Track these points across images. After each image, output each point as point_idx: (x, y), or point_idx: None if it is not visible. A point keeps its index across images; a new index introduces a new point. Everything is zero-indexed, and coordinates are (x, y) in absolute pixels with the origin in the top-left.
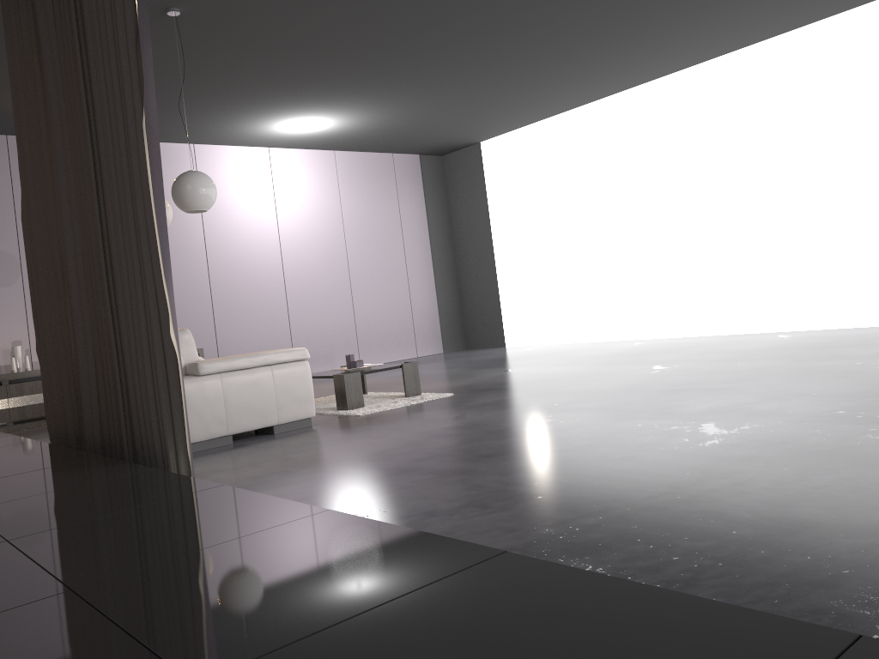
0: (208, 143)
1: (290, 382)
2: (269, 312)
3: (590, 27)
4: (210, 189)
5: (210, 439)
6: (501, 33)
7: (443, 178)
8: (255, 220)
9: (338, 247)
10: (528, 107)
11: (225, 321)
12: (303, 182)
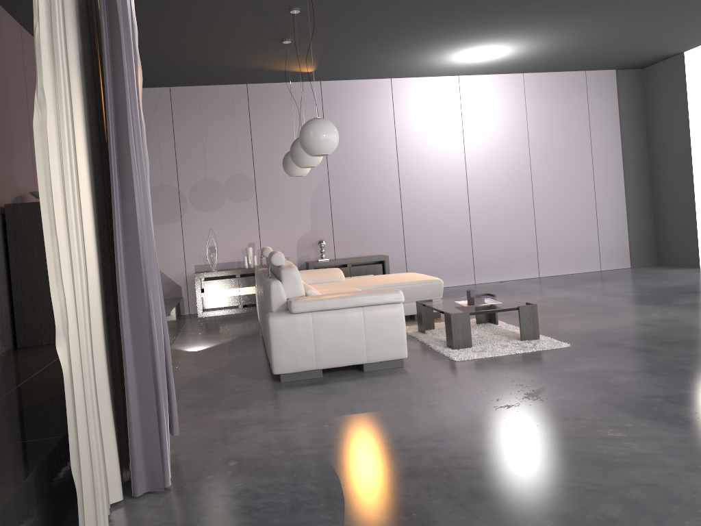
0: (402, 77)
1: (381, 324)
2: (452, 225)
3: None
4: (329, 135)
5: (301, 371)
6: None
7: (642, 91)
8: (443, 143)
9: (522, 165)
10: None
11: (412, 231)
12: (490, 105)
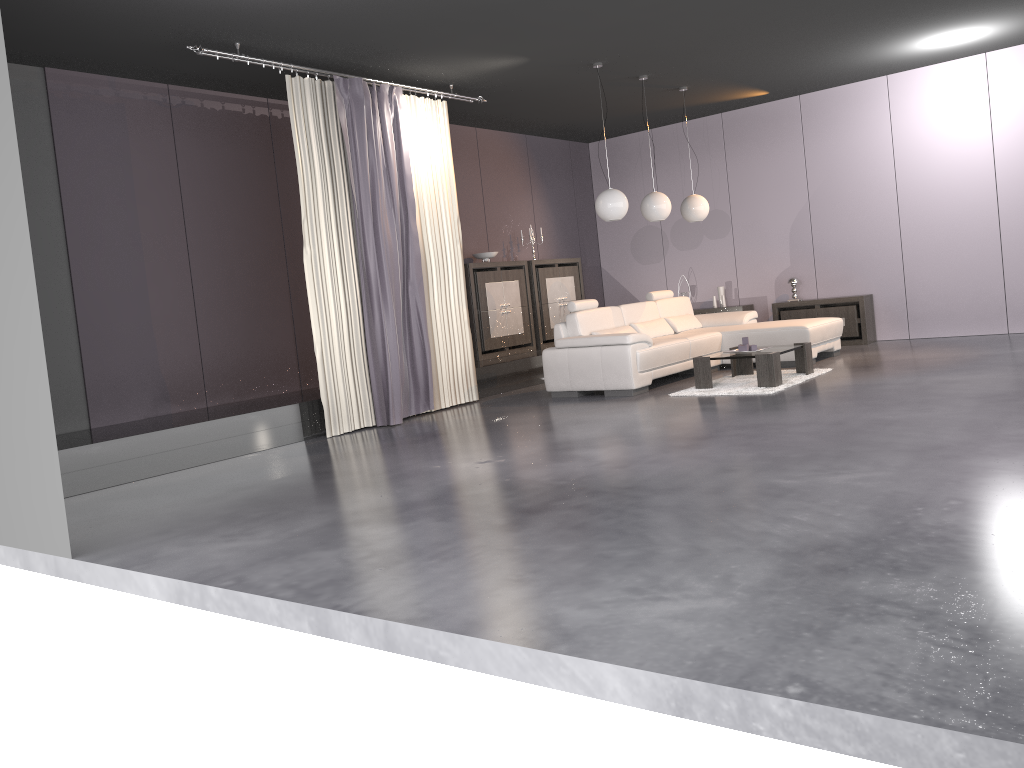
0: (900, 71)
1: (612, 360)
2: (973, 255)
3: None
4: (609, 204)
5: (563, 391)
6: None
7: None
8: (960, 148)
9: None
10: None
11: (915, 265)
12: None
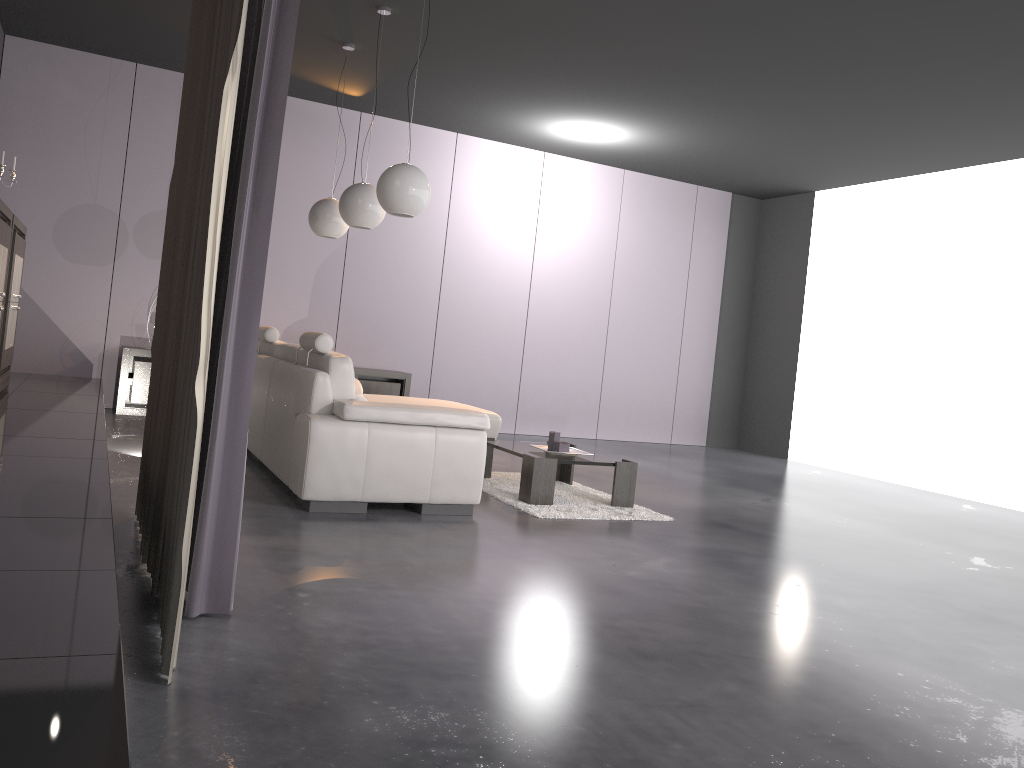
0: (473, 135)
1: (456, 454)
2: (500, 348)
3: (994, 59)
4: (421, 190)
5: (339, 501)
6: (860, 50)
7: (757, 227)
8: (508, 236)
9: (602, 288)
10: (887, 157)
11: (446, 347)
12: (577, 201)
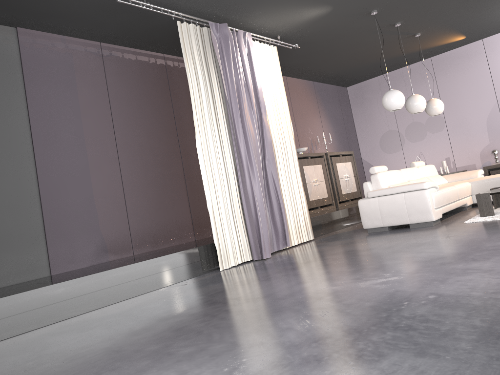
0: None
1: (414, 201)
2: None
3: None
4: (393, 99)
5: (376, 227)
6: None
7: None
8: None
9: None
10: None
11: None
12: None
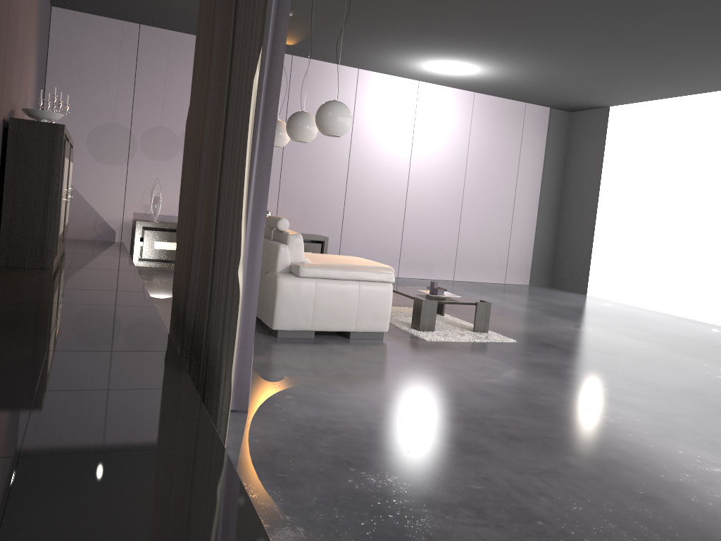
0: (370, 70)
1: (372, 299)
2: (388, 219)
3: None
4: (346, 119)
5: (296, 330)
6: (650, 14)
7: (567, 132)
8: (394, 141)
9: (458, 176)
10: (663, 84)
11: (351, 218)
12: (441, 115)
